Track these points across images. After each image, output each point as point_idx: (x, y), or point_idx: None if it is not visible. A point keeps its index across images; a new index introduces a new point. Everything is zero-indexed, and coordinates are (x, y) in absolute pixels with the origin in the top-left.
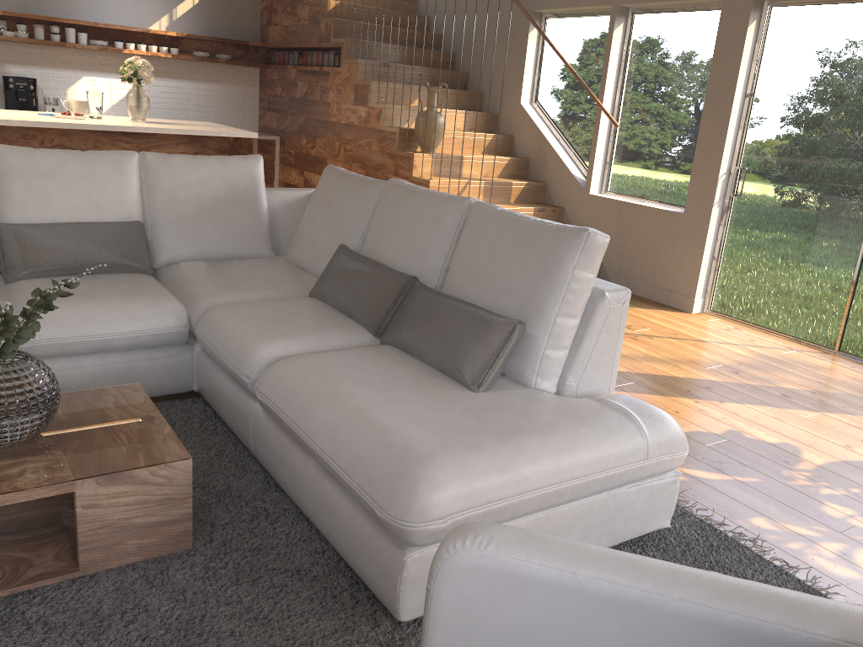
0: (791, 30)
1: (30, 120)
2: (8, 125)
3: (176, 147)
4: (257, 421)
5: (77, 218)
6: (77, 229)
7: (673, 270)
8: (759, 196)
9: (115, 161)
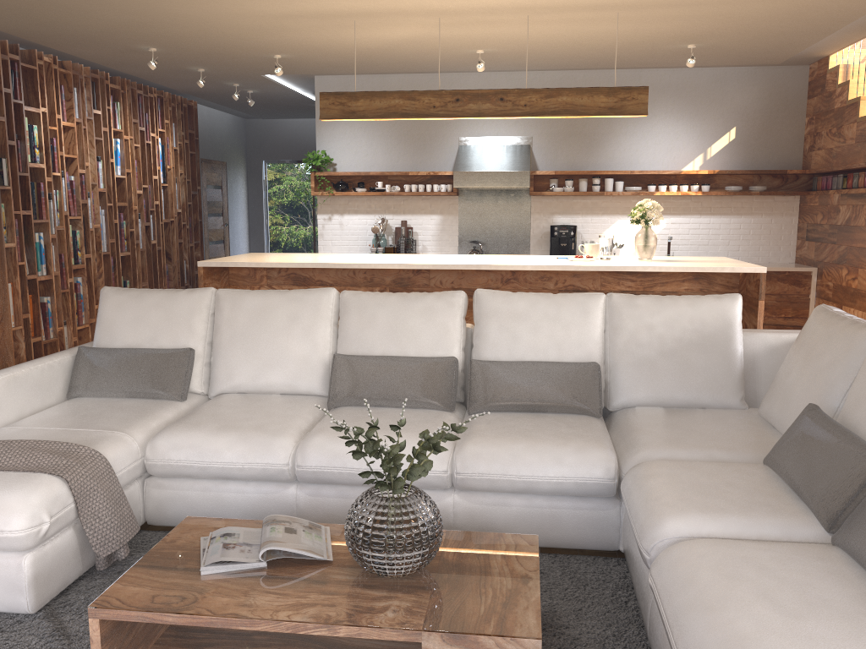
0: None
1: (541, 264)
2: (524, 269)
3: (680, 284)
4: (652, 609)
5: (539, 357)
6: (535, 368)
7: None
8: None
9: (580, 302)
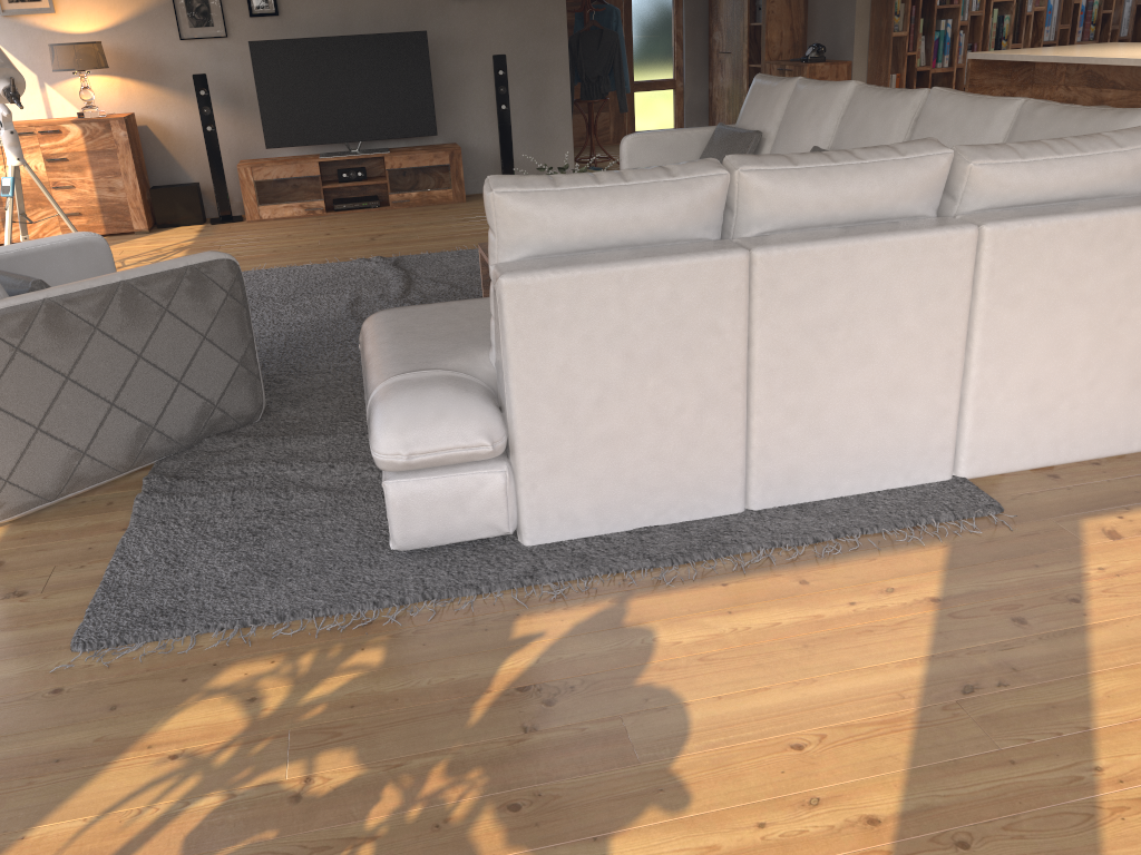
0: None
1: None
2: None
3: None
4: None
5: None
6: None
7: None
8: None
9: (990, 109)
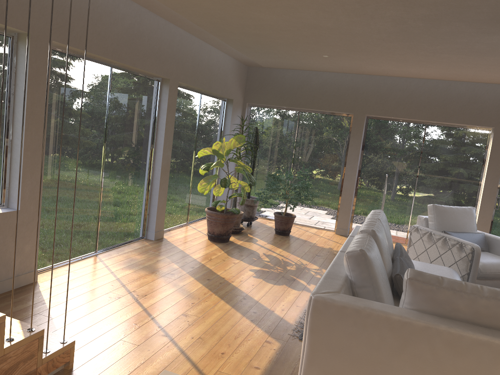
0: (57, 67)
1: None
2: None
3: None
4: None
5: None
6: None
7: (17, 258)
8: (51, 181)
9: None
